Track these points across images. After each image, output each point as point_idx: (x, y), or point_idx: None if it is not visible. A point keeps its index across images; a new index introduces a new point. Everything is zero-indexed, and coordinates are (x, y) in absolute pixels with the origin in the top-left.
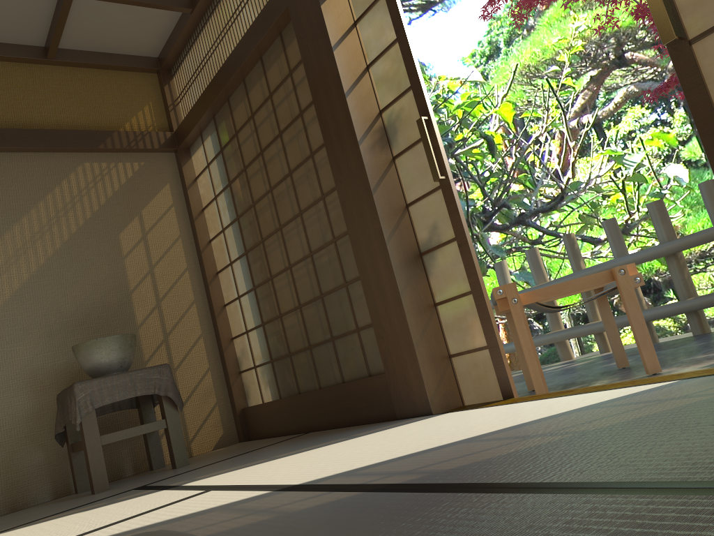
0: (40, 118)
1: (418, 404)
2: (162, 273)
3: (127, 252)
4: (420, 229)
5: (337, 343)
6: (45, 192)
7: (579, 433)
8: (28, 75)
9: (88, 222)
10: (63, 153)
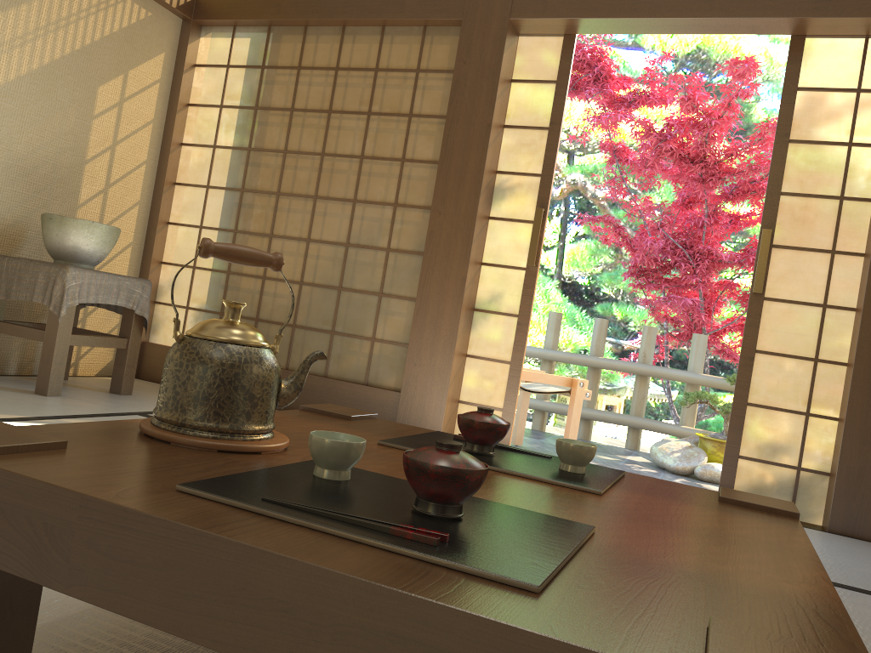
0: None
1: None
2: (122, 155)
3: (98, 113)
4: (484, 289)
5: (336, 339)
6: None
7: None
8: None
9: (75, 54)
10: None
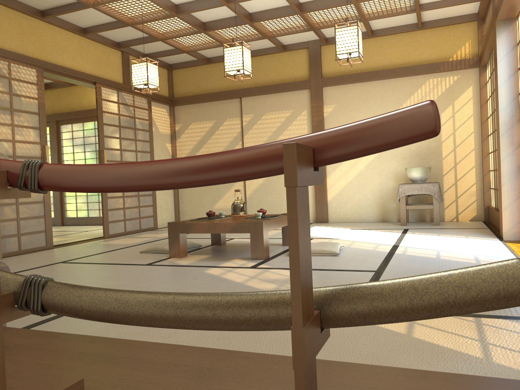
0: (412, 59)
1: (501, 233)
2: (459, 134)
3: (443, 123)
4: None
5: None
6: (410, 95)
7: (436, 258)
8: (410, 38)
9: None
10: (420, 75)
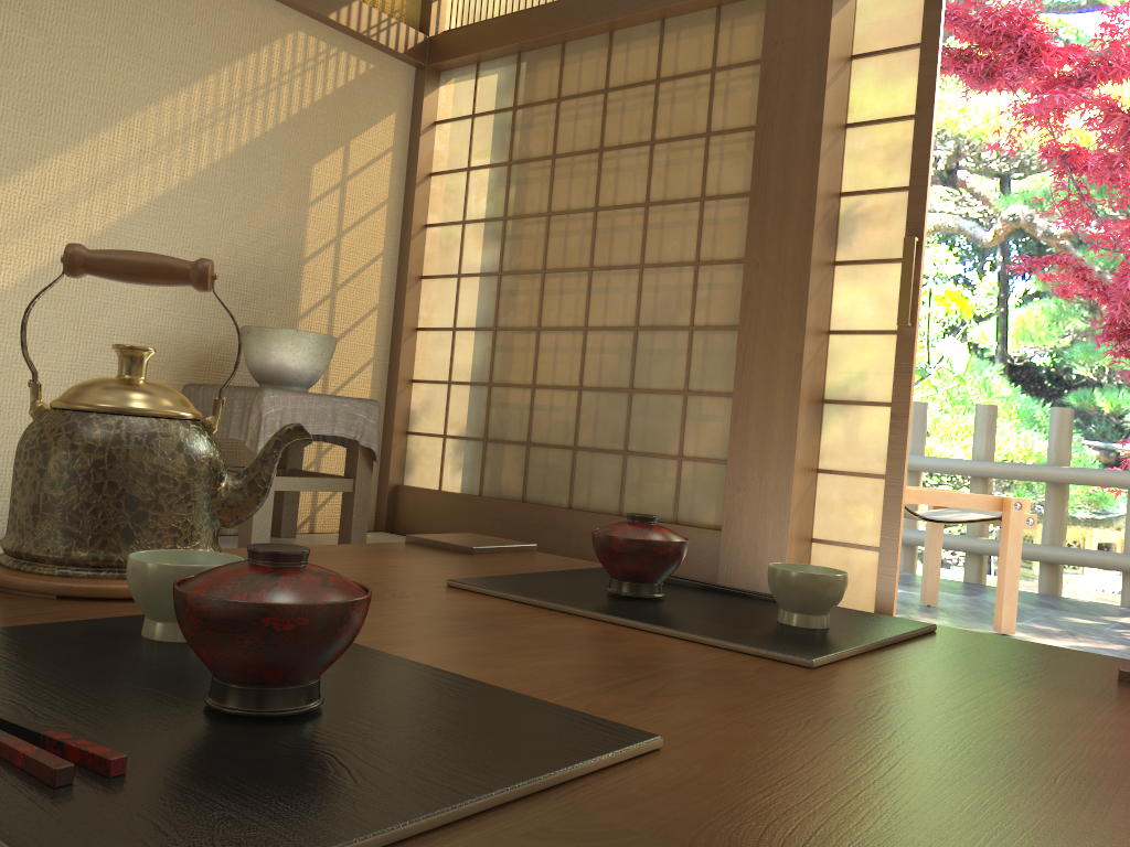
0: None
1: (763, 587)
2: (350, 248)
3: (315, 198)
4: (836, 370)
5: (631, 461)
6: (235, 55)
7: None
8: None
9: (279, 129)
10: (274, 1)
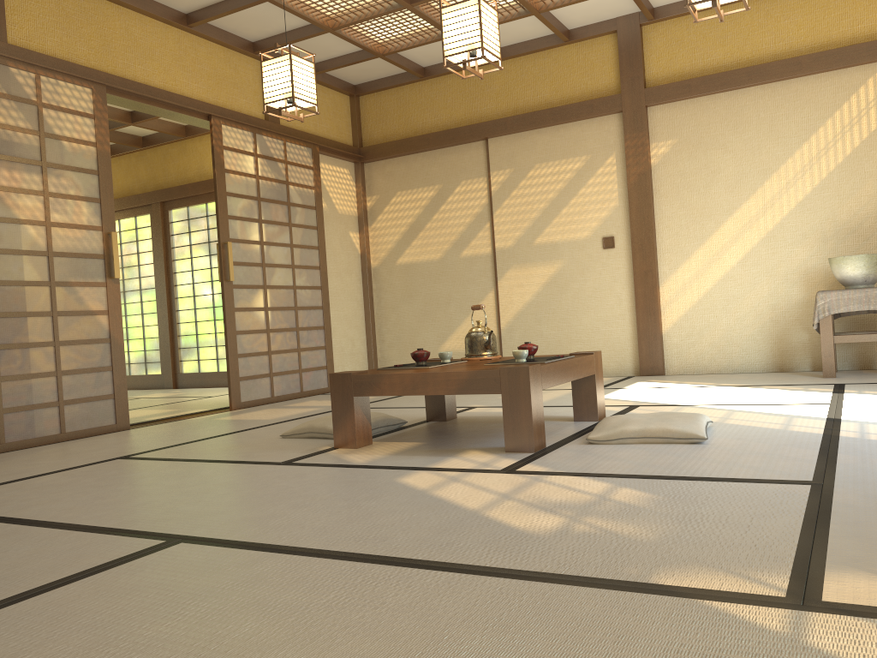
0: (836, 36)
1: None
2: None
3: None
4: None
5: None
6: (833, 109)
7: None
8: None
9: (872, 135)
10: (855, 67)
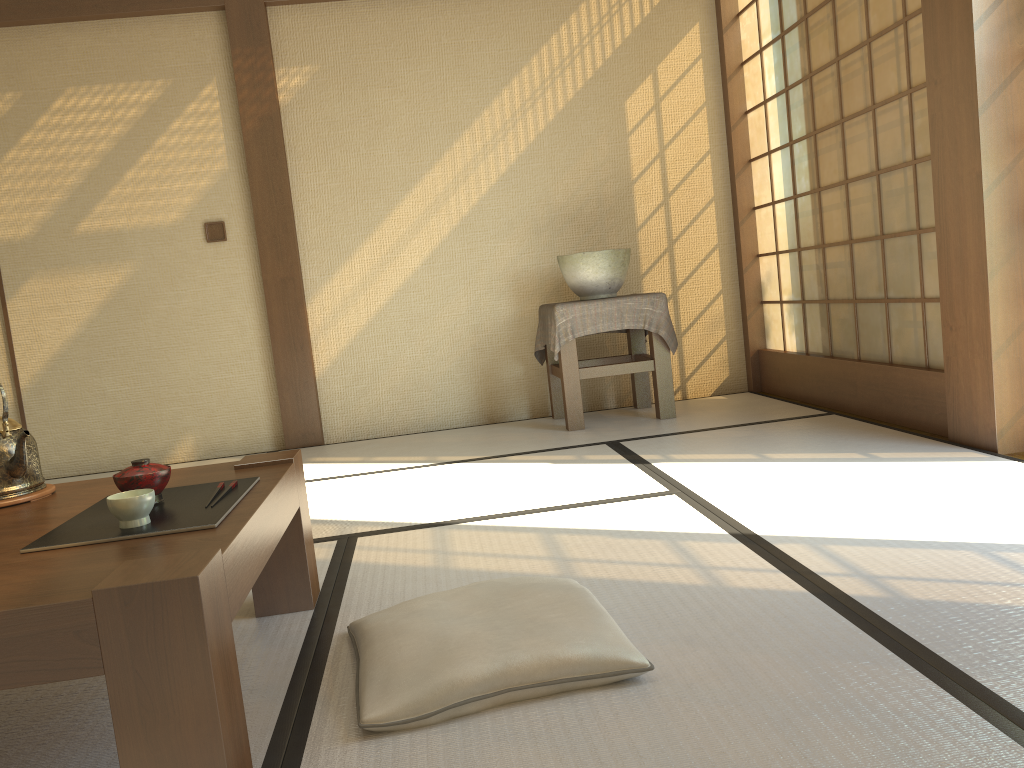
0: None
1: (980, 432)
2: (674, 157)
3: (632, 128)
4: None
5: (891, 308)
6: (540, 43)
7: None
8: None
9: (588, 84)
10: None
